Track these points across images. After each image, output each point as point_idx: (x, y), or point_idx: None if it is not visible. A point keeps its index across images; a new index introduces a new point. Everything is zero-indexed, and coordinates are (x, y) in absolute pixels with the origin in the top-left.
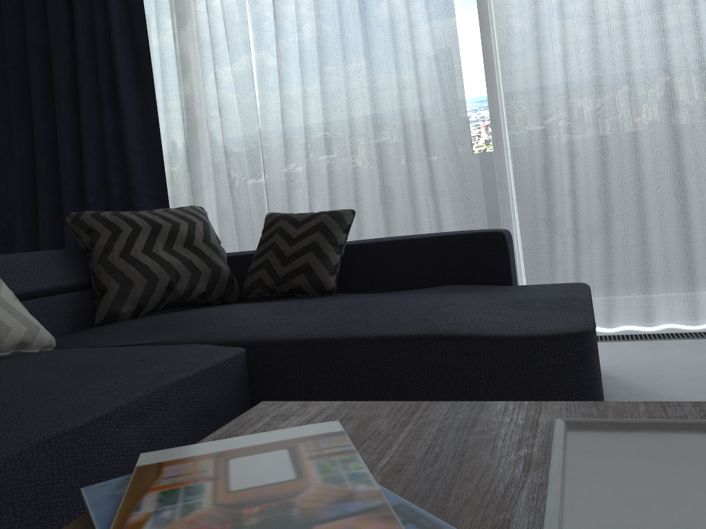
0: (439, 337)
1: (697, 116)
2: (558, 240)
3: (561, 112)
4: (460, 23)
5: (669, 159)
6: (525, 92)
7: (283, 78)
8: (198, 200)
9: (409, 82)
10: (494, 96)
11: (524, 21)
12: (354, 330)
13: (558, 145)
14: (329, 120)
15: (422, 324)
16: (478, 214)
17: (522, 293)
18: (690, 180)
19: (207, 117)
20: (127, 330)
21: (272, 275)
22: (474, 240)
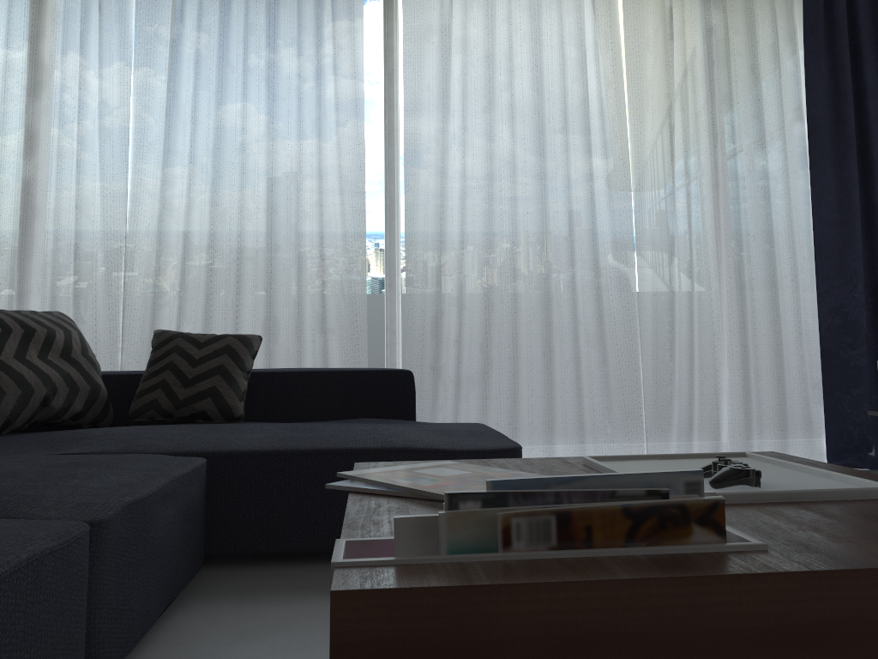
0: (401, 450)
1: (564, 287)
2: (441, 388)
3: (454, 266)
4: (366, 164)
5: (540, 322)
6: (424, 242)
7: (167, 182)
8: (26, 306)
9: (309, 212)
10: (392, 241)
11: (429, 176)
12: (316, 444)
13: (448, 297)
14: (216, 236)
15: (379, 441)
16: (366, 355)
17: (439, 425)
18: (555, 342)
19: (56, 208)
20: (22, 443)
21: (171, 397)
22: (384, 377)
